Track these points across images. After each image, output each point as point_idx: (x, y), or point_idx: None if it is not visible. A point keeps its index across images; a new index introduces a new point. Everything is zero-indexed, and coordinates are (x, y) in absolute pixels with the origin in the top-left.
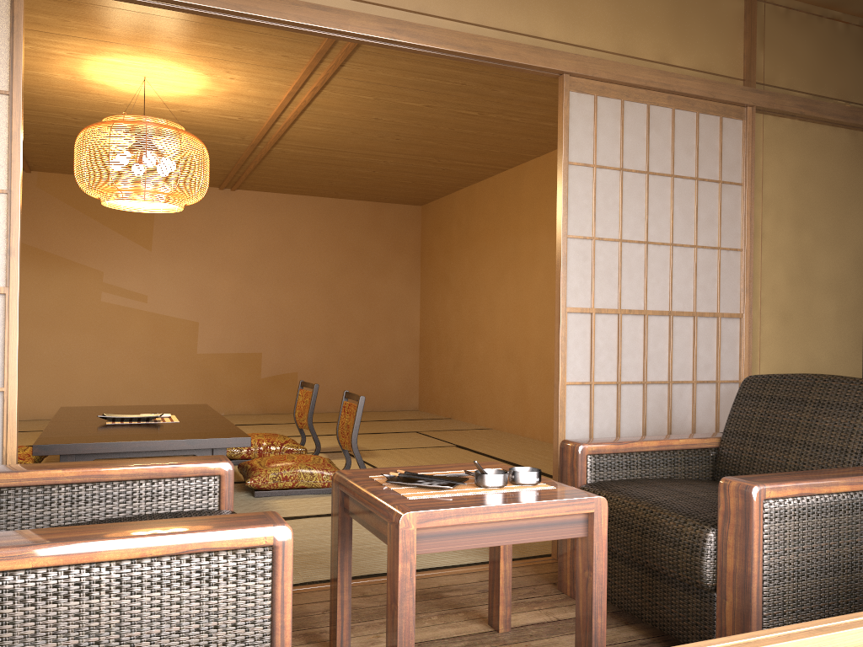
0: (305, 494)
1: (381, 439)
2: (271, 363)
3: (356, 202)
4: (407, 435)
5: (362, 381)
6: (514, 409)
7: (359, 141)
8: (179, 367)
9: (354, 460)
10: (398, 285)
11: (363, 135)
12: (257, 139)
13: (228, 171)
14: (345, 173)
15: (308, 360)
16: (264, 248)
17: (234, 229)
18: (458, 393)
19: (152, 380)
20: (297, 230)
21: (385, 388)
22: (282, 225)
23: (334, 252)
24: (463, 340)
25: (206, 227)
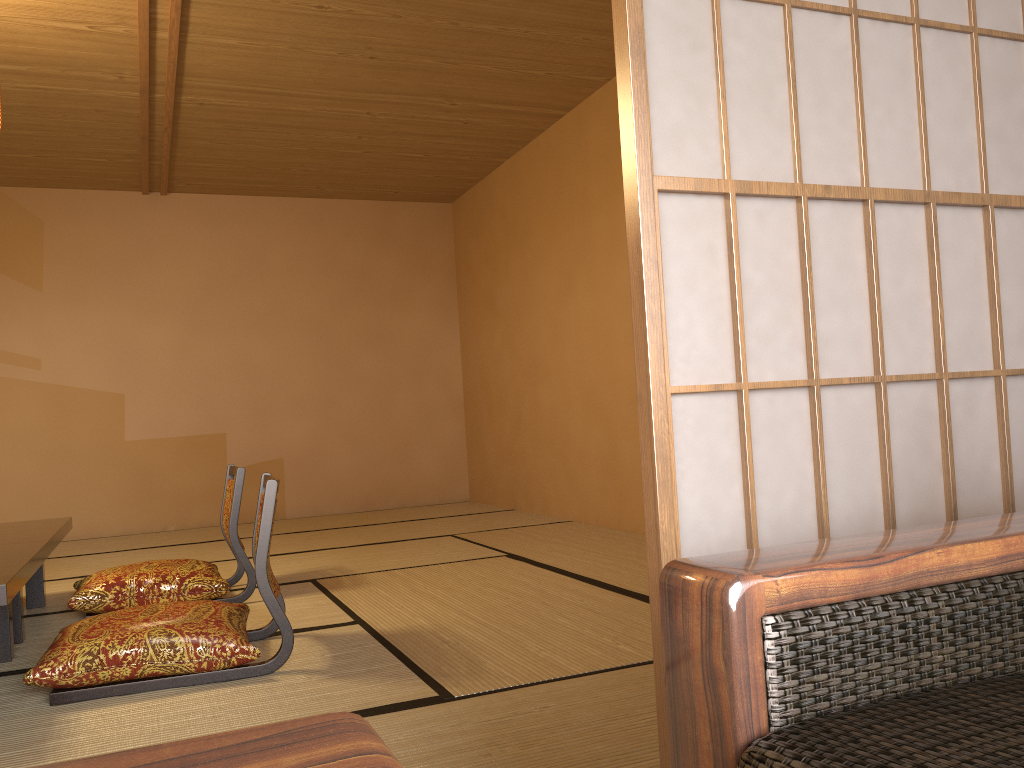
0: (162, 688)
1: (389, 552)
2: (242, 447)
3: (353, 203)
4: (434, 543)
5: (383, 464)
6: (603, 488)
7: (312, 69)
8: (99, 463)
9: (318, 596)
10: (425, 320)
11: (313, 52)
12: (143, 76)
13: (138, 156)
14: (317, 146)
15: (297, 439)
16: (218, 278)
17: (170, 252)
18: (520, 471)
19: (58, 485)
20: (266, 248)
21: (418, 473)
22: (244, 242)
23: (325, 277)
24: (521, 390)
25: (126, 251)
